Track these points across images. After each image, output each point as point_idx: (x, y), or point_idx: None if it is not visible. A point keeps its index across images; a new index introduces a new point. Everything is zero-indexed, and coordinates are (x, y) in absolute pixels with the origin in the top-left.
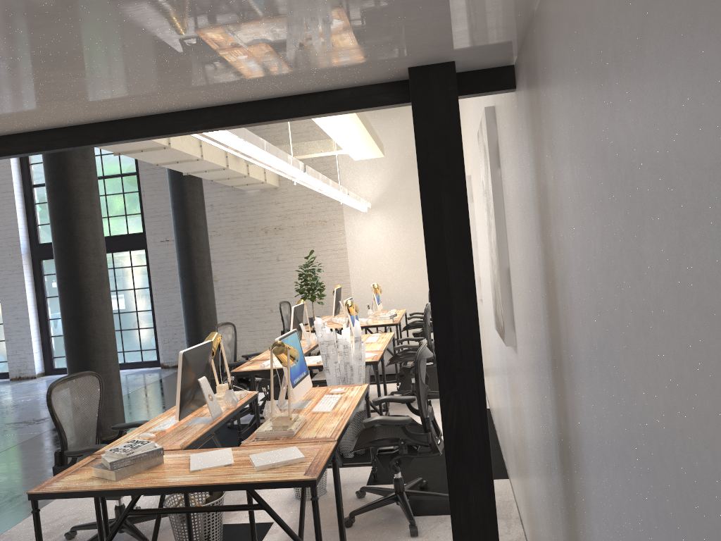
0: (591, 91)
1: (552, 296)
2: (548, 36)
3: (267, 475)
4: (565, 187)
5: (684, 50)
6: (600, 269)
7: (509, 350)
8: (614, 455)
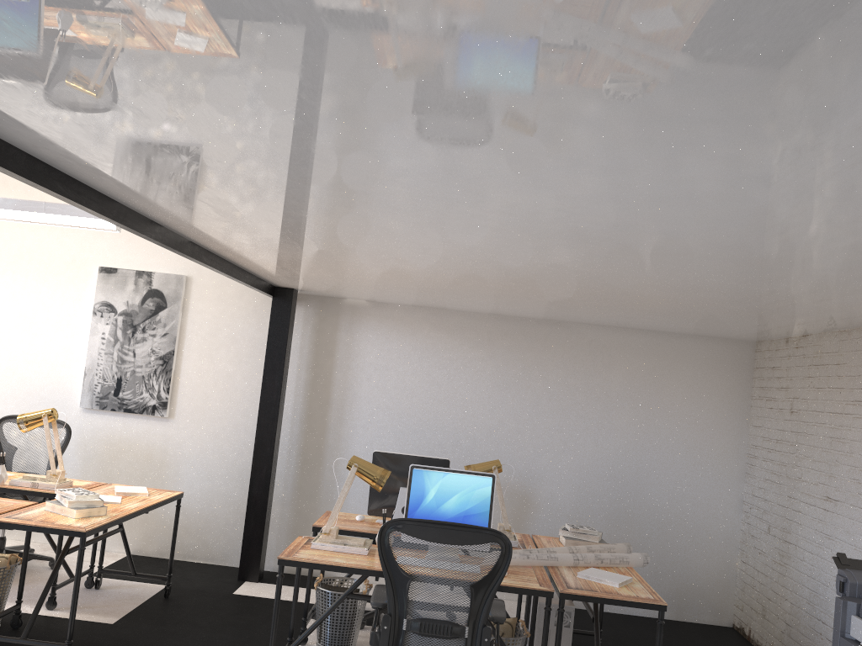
0: (406, 347)
1: (321, 392)
2: (364, 315)
3: (162, 495)
4: (365, 361)
5: (460, 361)
6: (396, 388)
7: (118, 422)
8: (389, 434)
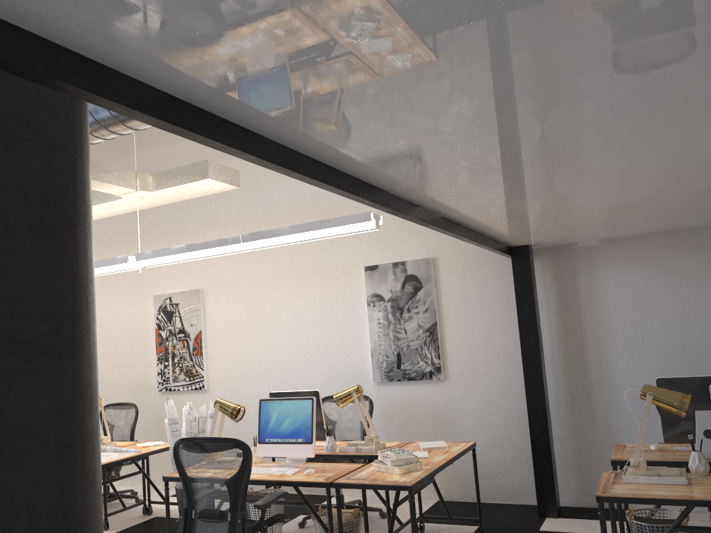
0: (650, 275)
1: (574, 334)
2: (599, 254)
3: (459, 447)
4: (610, 297)
5: None
6: (649, 316)
7: (405, 389)
8: (653, 362)
